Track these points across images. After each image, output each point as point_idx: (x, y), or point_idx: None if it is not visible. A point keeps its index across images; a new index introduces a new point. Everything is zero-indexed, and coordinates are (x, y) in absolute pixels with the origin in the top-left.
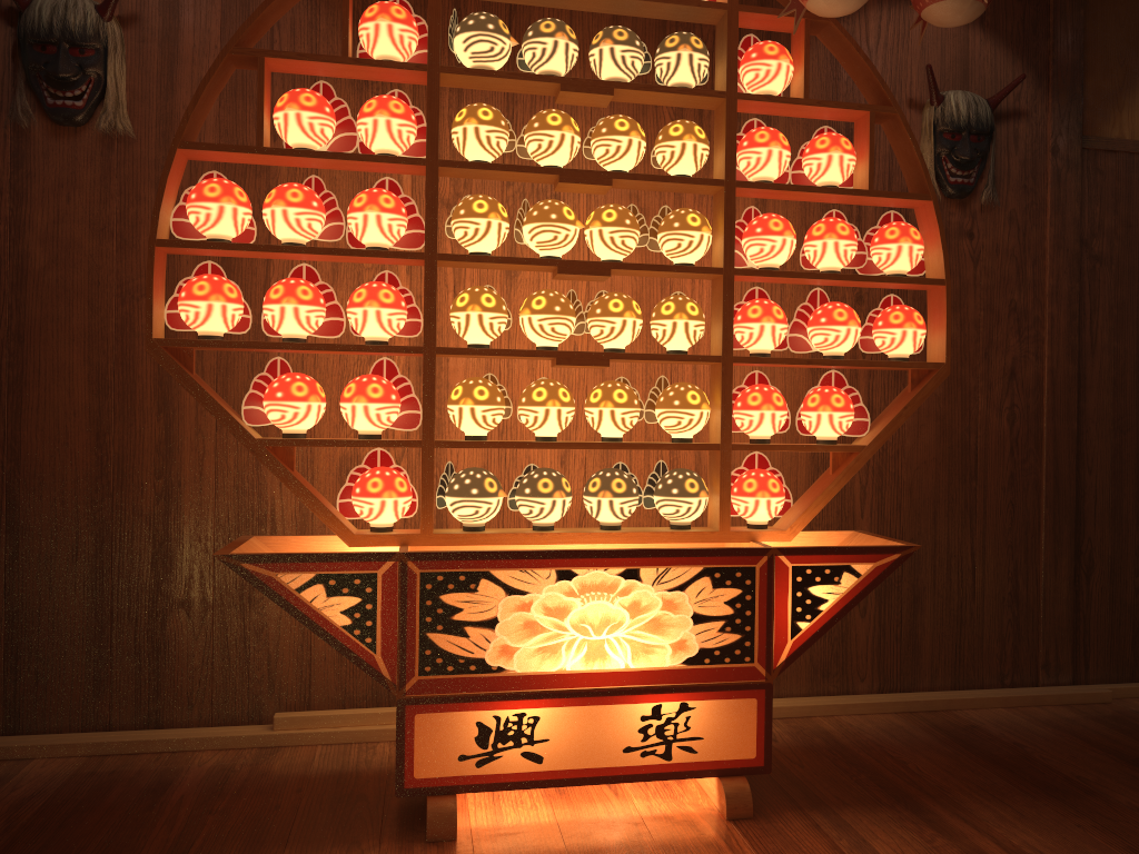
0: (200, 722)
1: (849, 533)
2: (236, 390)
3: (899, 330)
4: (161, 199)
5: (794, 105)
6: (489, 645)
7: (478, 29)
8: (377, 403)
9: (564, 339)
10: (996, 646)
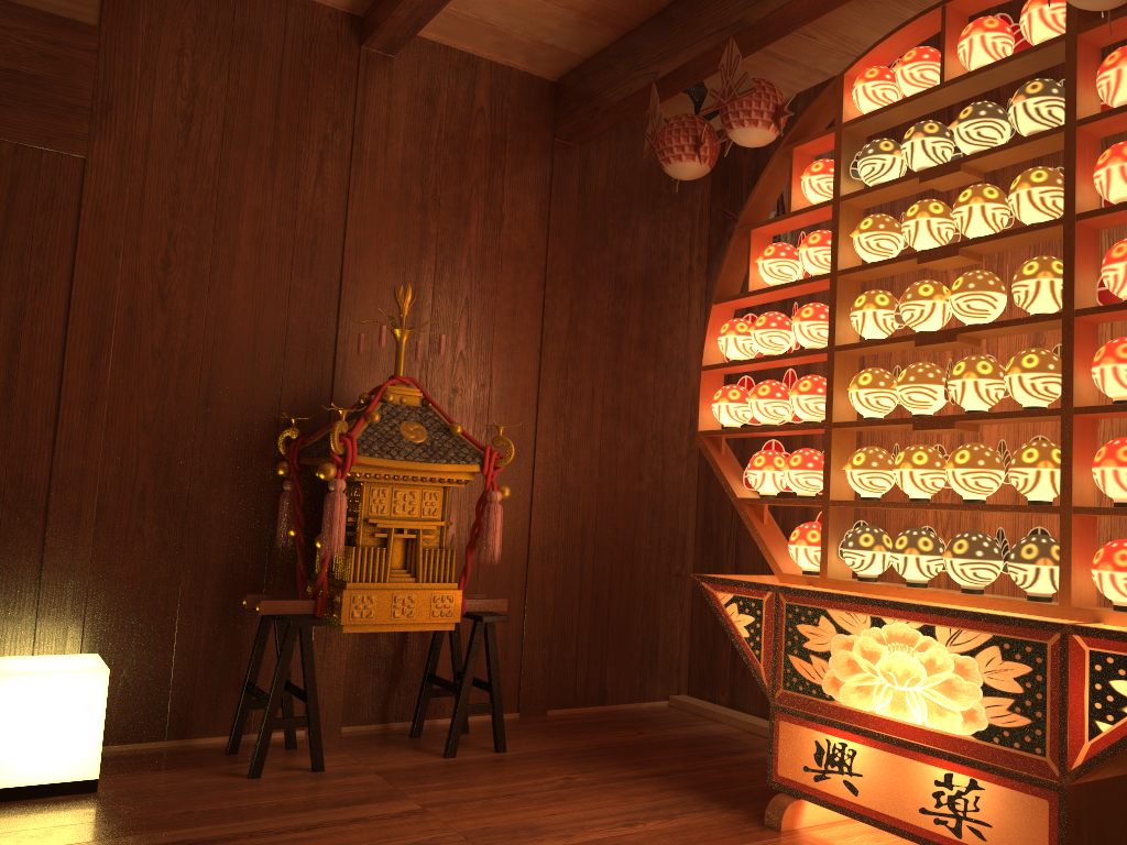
0: None
1: None
2: None
3: None
4: (704, 340)
5: None
6: (824, 675)
7: (862, 157)
8: (794, 469)
9: (931, 406)
10: None
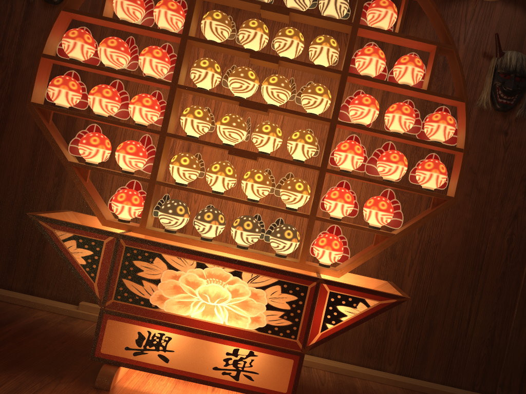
0: (50, 296)
1: (384, 282)
2: None
3: (428, 173)
4: (49, 34)
5: (392, 35)
6: (153, 293)
7: None
8: (130, 155)
9: (237, 142)
10: (473, 366)
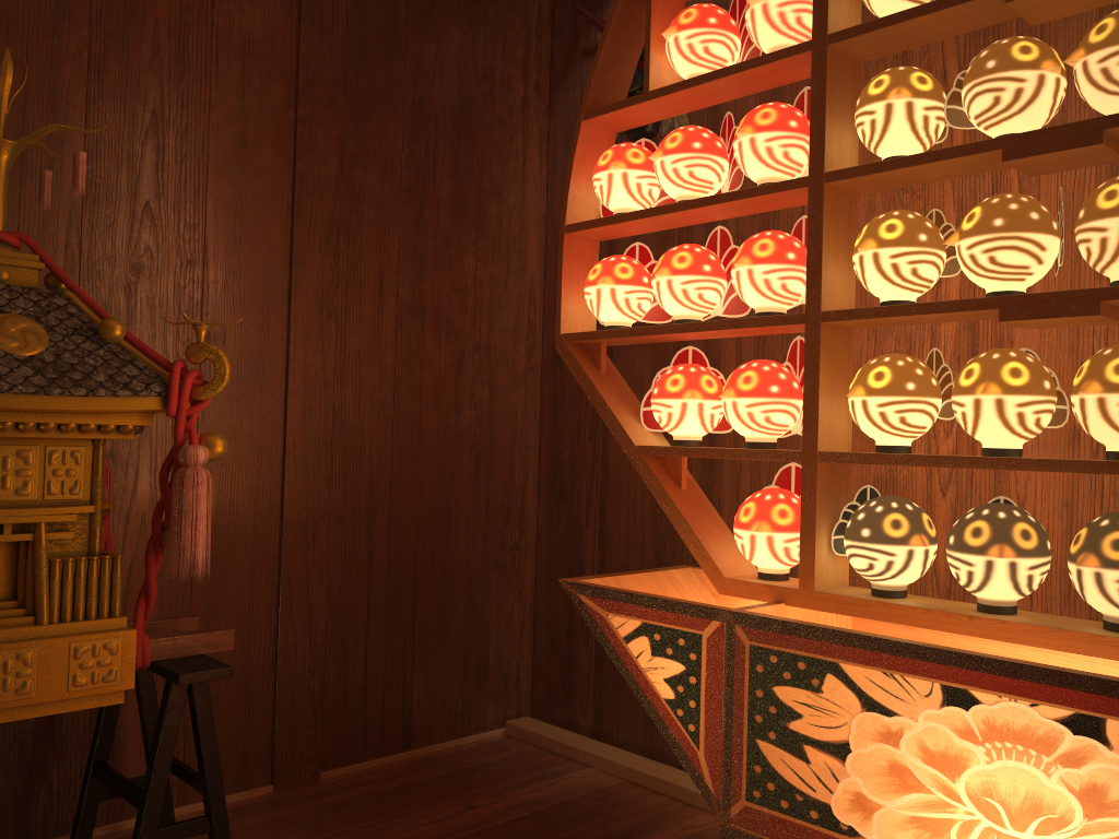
0: None
1: None
2: None
3: None
4: (569, 181)
5: None
6: (837, 786)
7: None
8: (747, 397)
9: (1030, 276)
10: None
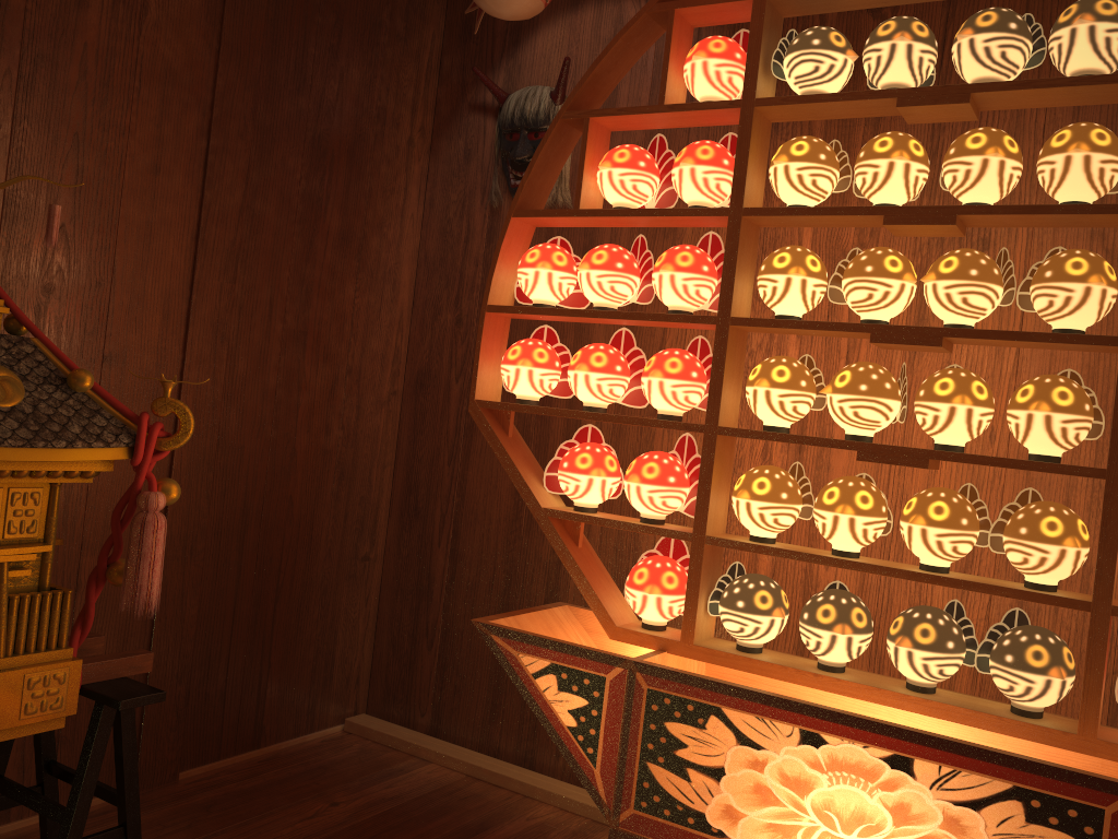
0: (563, 773)
1: None
2: (625, 452)
3: None
4: (494, 267)
5: None
6: (712, 799)
7: (801, 48)
8: (650, 484)
9: (879, 427)
10: None
